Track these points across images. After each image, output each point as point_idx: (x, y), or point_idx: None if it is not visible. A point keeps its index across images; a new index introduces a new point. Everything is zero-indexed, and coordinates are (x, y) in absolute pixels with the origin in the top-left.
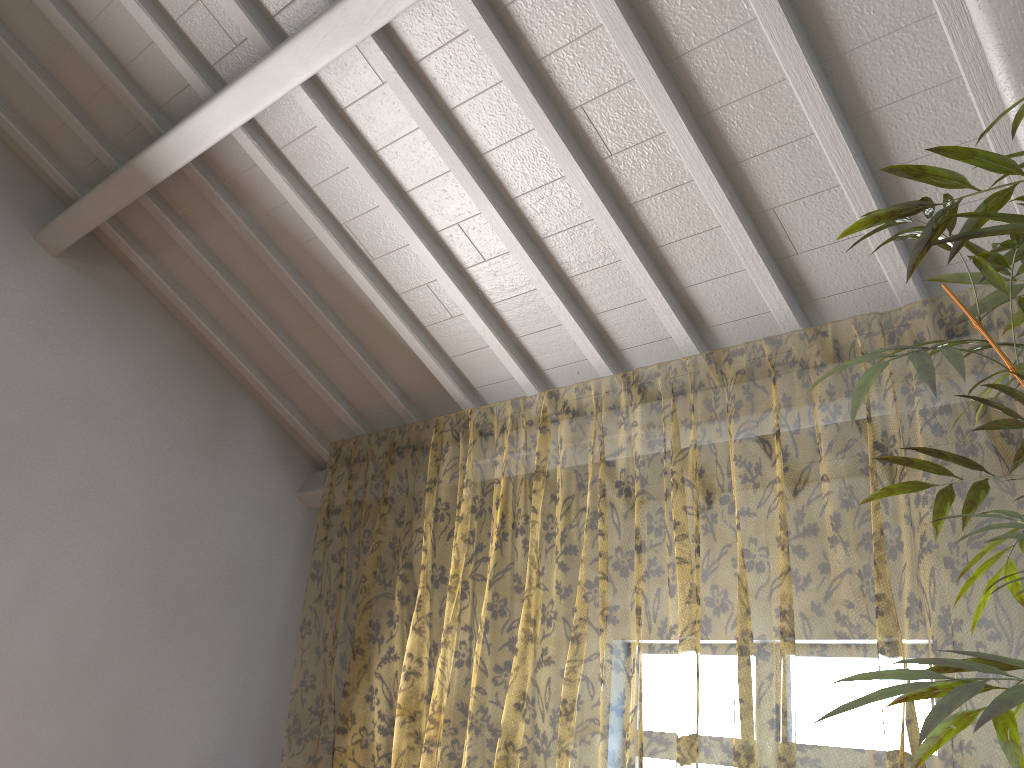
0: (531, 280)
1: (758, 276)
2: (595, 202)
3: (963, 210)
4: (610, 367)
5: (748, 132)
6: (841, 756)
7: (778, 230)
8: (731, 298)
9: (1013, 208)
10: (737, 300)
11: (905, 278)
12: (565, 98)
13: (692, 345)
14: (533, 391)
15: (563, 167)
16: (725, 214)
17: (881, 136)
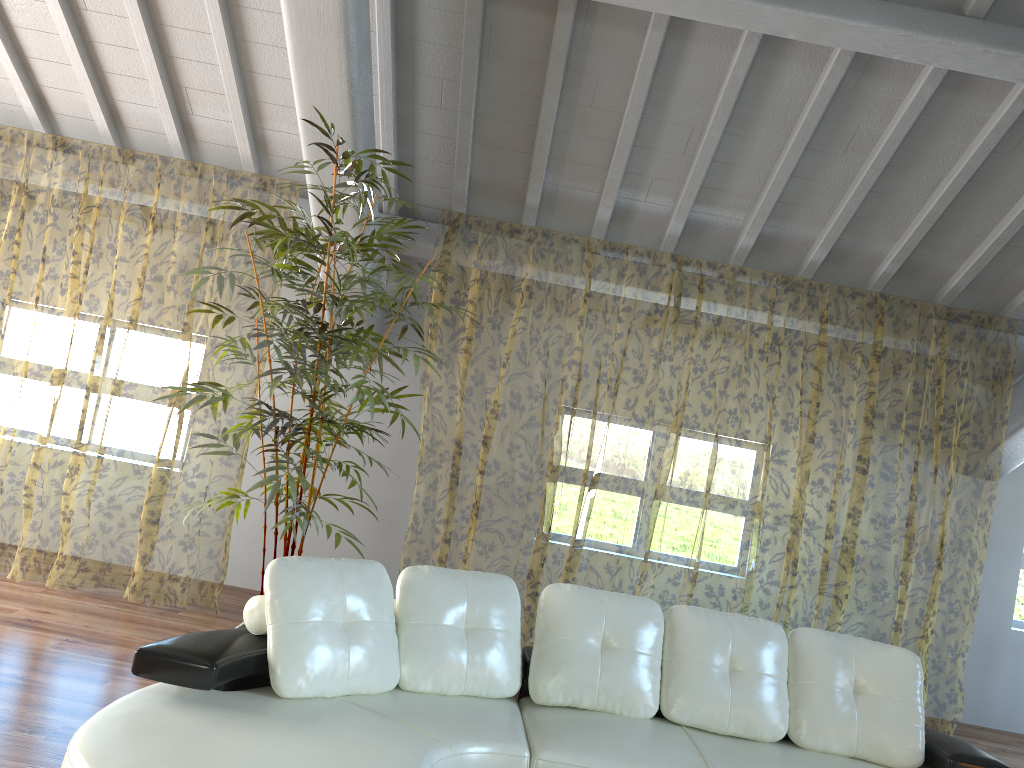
0: None
1: (166, 119)
2: (66, 33)
3: (286, 135)
4: (42, 122)
5: (183, 46)
6: (130, 372)
7: (186, 99)
8: (144, 118)
9: None
10: (148, 121)
11: (248, 155)
12: None
13: (109, 135)
14: None
15: (49, 3)
16: (155, 81)
17: (256, 85)
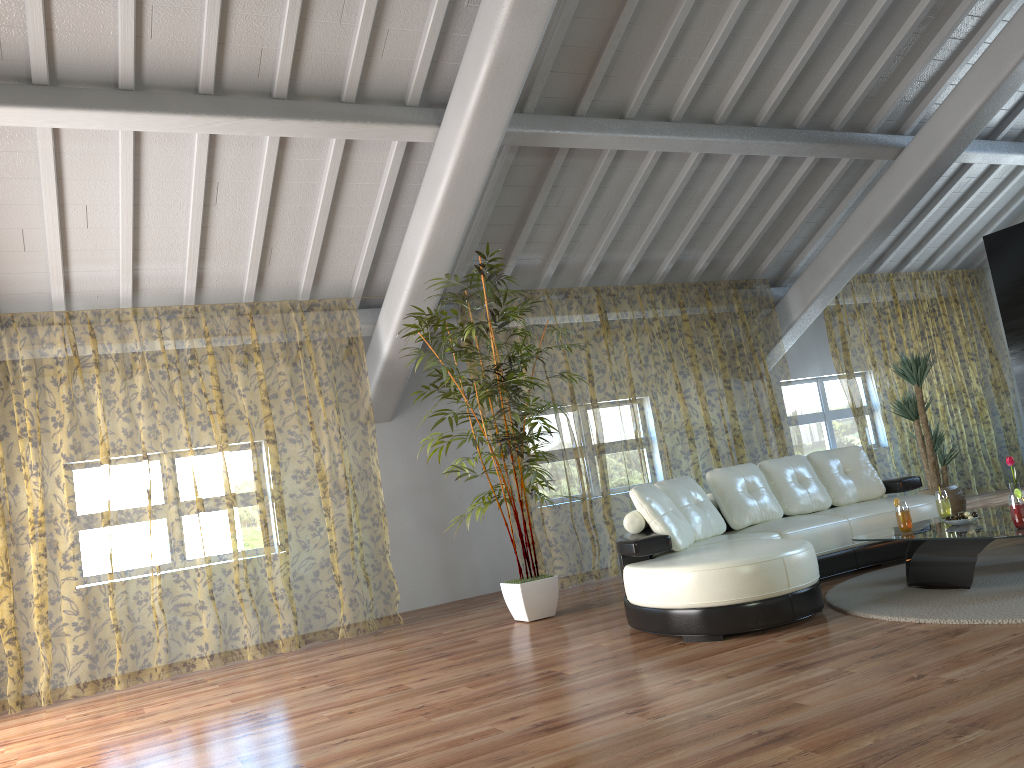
0: (122, 248)
1: (251, 274)
2: (197, 225)
3: (339, 266)
4: (132, 299)
5: (284, 217)
6: None
7: (268, 255)
8: (224, 277)
9: (354, 270)
10: (226, 279)
11: (309, 287)
12: (213, 176)
13: (193, 296)
14: (61, 305)
15: (194, 206)
16: (257, 247)
17: (330, 235)
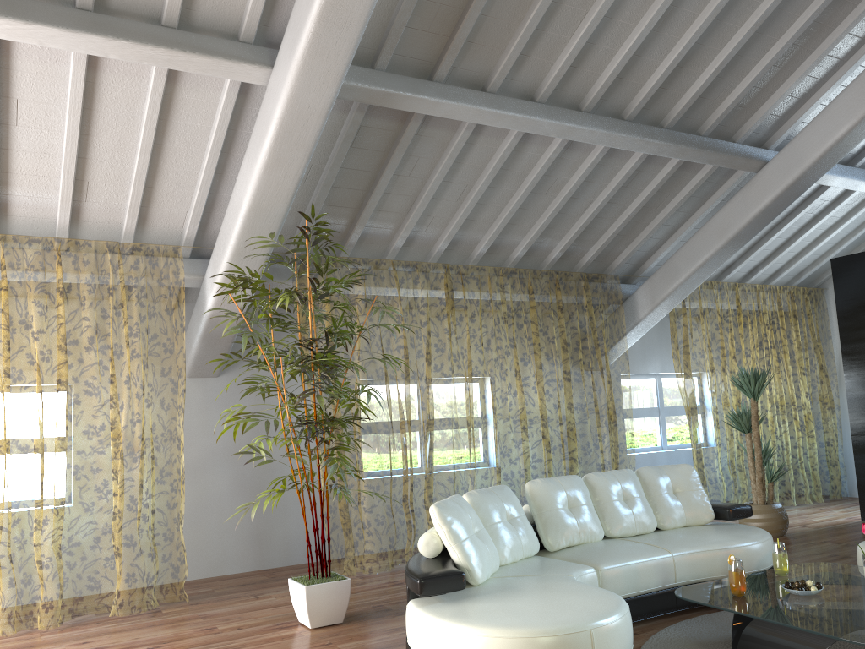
0: None
1: (63, 207)
2: None
3: (168, 211)
4: None
5: (101, 150)
6: None
7: (84, 190)
8: (33, 207)
9: (185, 216)
10: (36, 209)
11: (132, 229)
12: (10, 91)
13: None
14: None
15: None
16: (68, 178)
17: (156, 176)
